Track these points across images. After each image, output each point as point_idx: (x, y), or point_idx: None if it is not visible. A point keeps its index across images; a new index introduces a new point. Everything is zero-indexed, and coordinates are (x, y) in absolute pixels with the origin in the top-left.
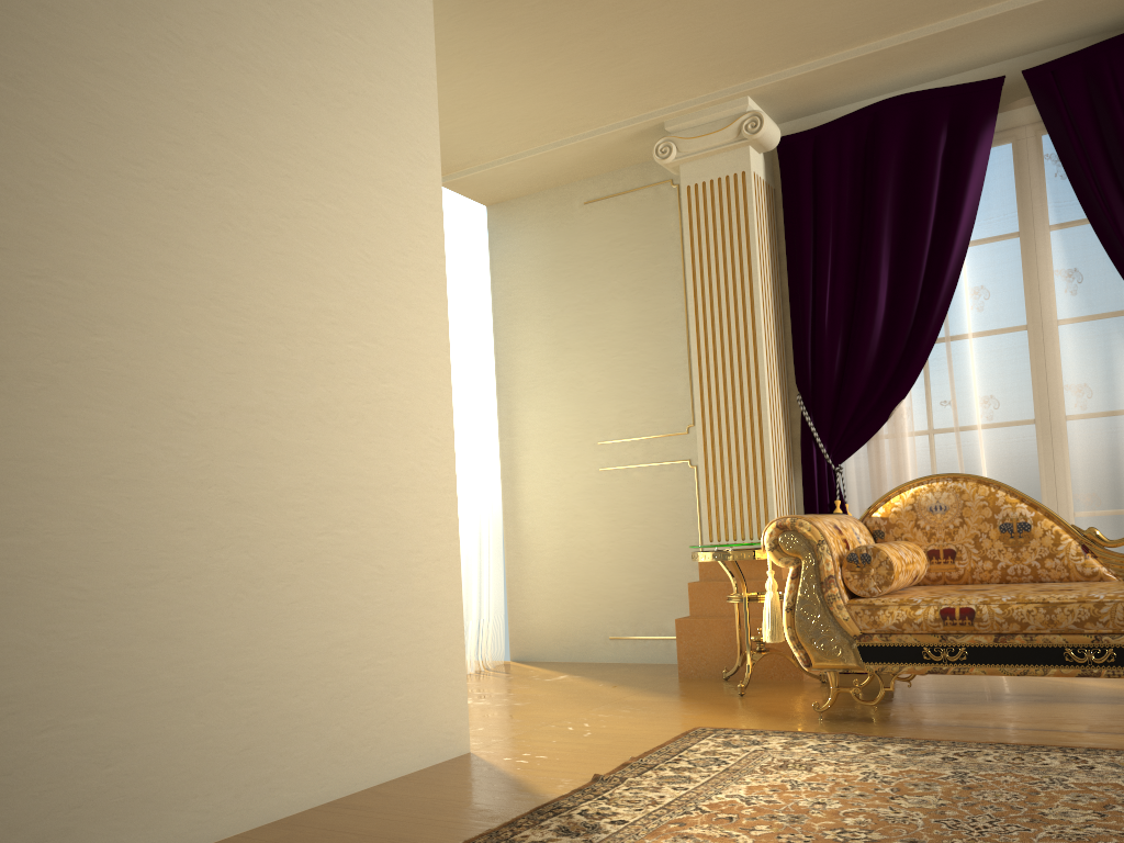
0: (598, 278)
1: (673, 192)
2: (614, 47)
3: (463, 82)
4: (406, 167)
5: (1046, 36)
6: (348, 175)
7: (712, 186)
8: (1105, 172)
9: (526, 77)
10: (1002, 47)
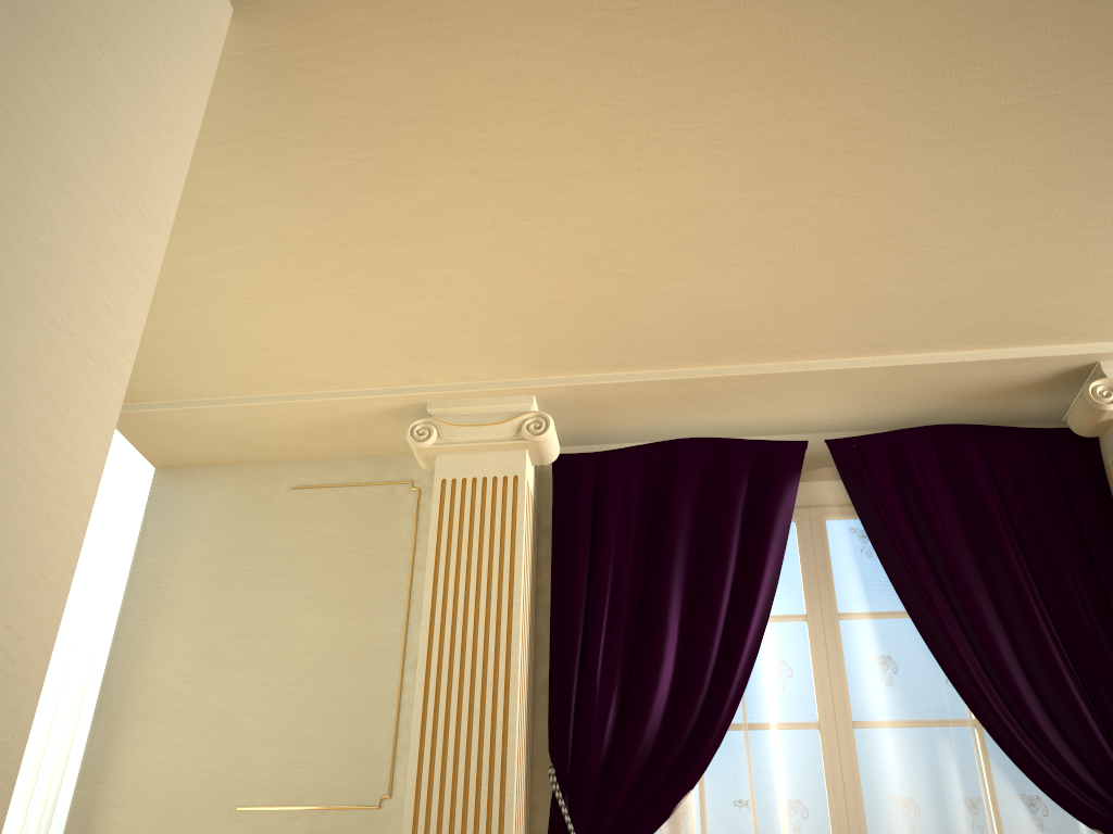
0: (291, 579)
1: (412, 495)
2: (408, 272)
3: (196, 259)
4: (115, 199)
5: (844, 415)
6: (11, 124)
7: (475, 485)
8: (919, 554)
9: (282, 279)
10: (802, 416)
